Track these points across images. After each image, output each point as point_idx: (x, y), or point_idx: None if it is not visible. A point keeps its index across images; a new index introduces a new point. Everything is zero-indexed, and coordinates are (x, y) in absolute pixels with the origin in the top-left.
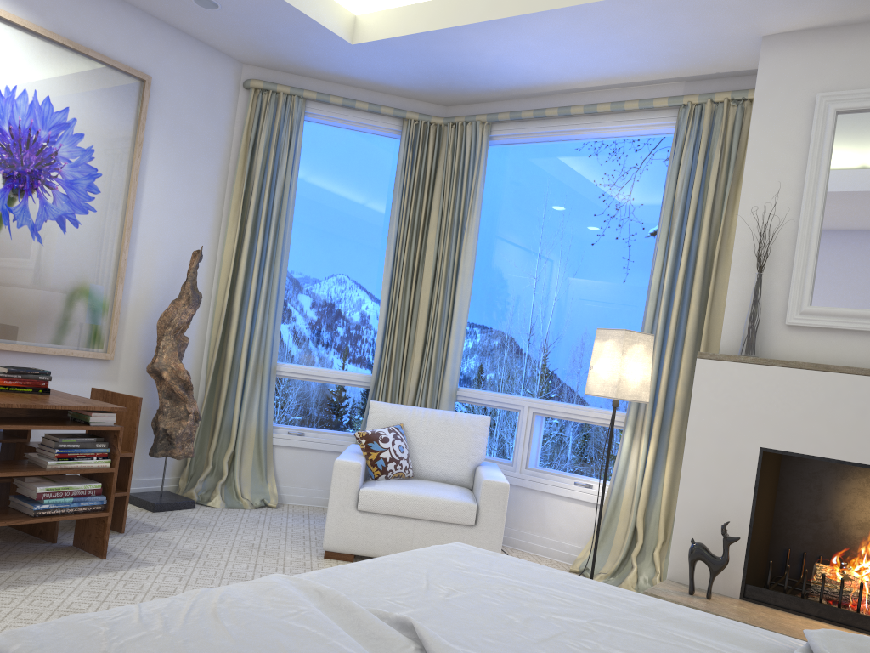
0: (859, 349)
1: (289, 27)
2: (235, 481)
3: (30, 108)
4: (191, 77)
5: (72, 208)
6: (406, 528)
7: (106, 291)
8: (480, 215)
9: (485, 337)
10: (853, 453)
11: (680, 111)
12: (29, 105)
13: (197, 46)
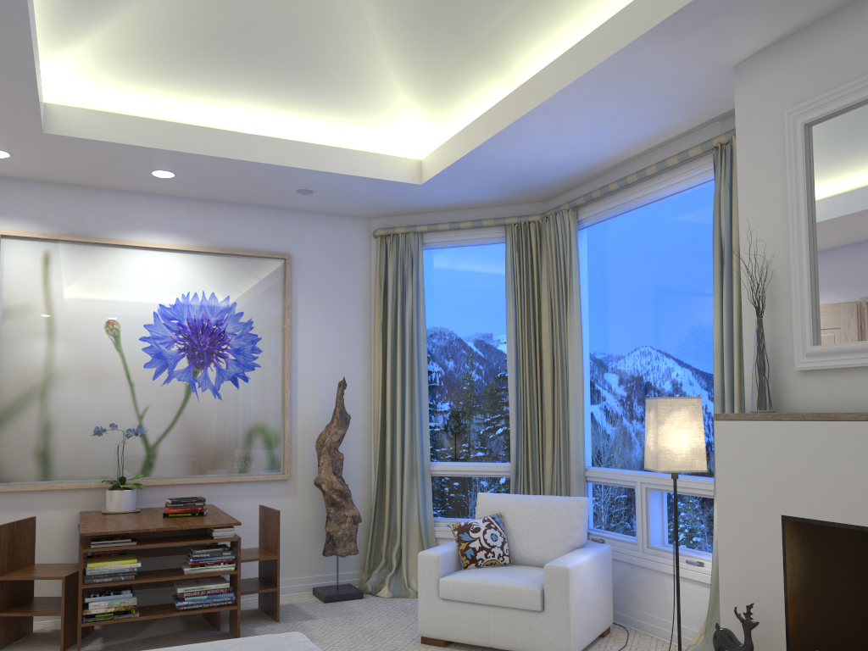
0: None
1: (368, 188)
2: (402, 573)
3: (200, 304)
4: (326, 244)
5: (241, 368)
6: (482, 614)
7: (277, 425)
8: (580, 297)
9: (604, 414)
10: None
11: (714, 154)
12: (199, 302)
13: (327, 218)
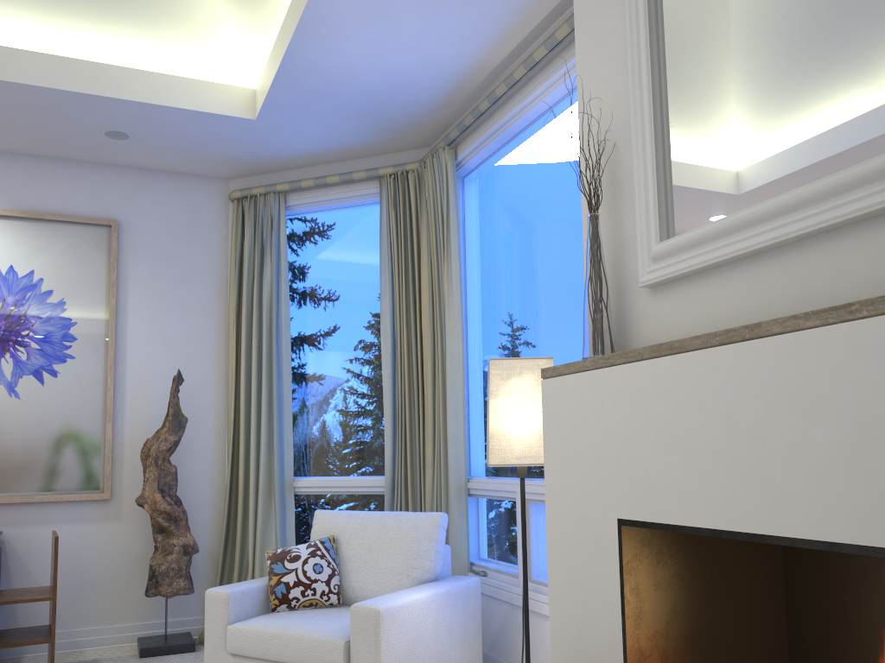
0: (743, 295)
1: (193, 127)
2: None
3: None
4: (167, 209)
5: (48, 360)
6: None
7: (96, 432)
8: (459, 257)
9: None
10: (729, 512)
11: None
12: None
13: (170, 178)
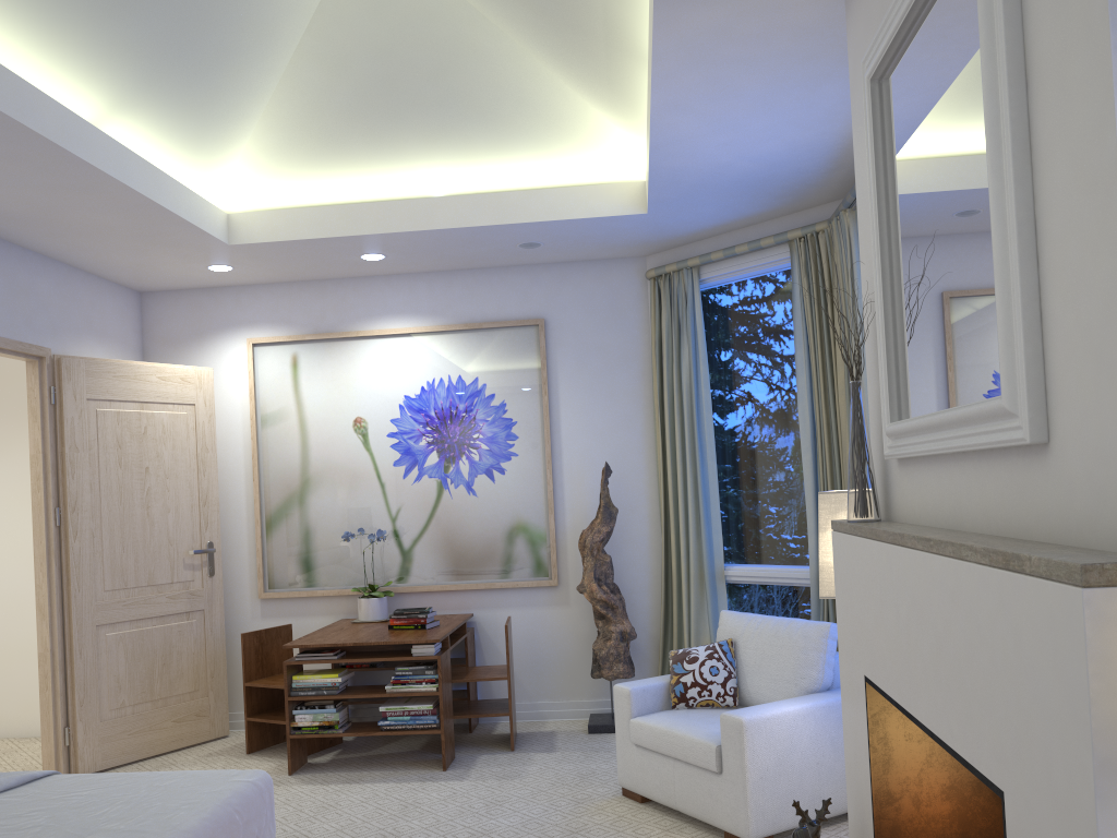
0: (934, 489)
1: (593, 228)
2: None
3: (447, 391)
4: (588, 298)
5: (495, 459)
6: (668, 769)
7: (540, 523)
8: None
9: None
10: (900, 690)
11: None
12: (445, 388)
13: (588, 266)
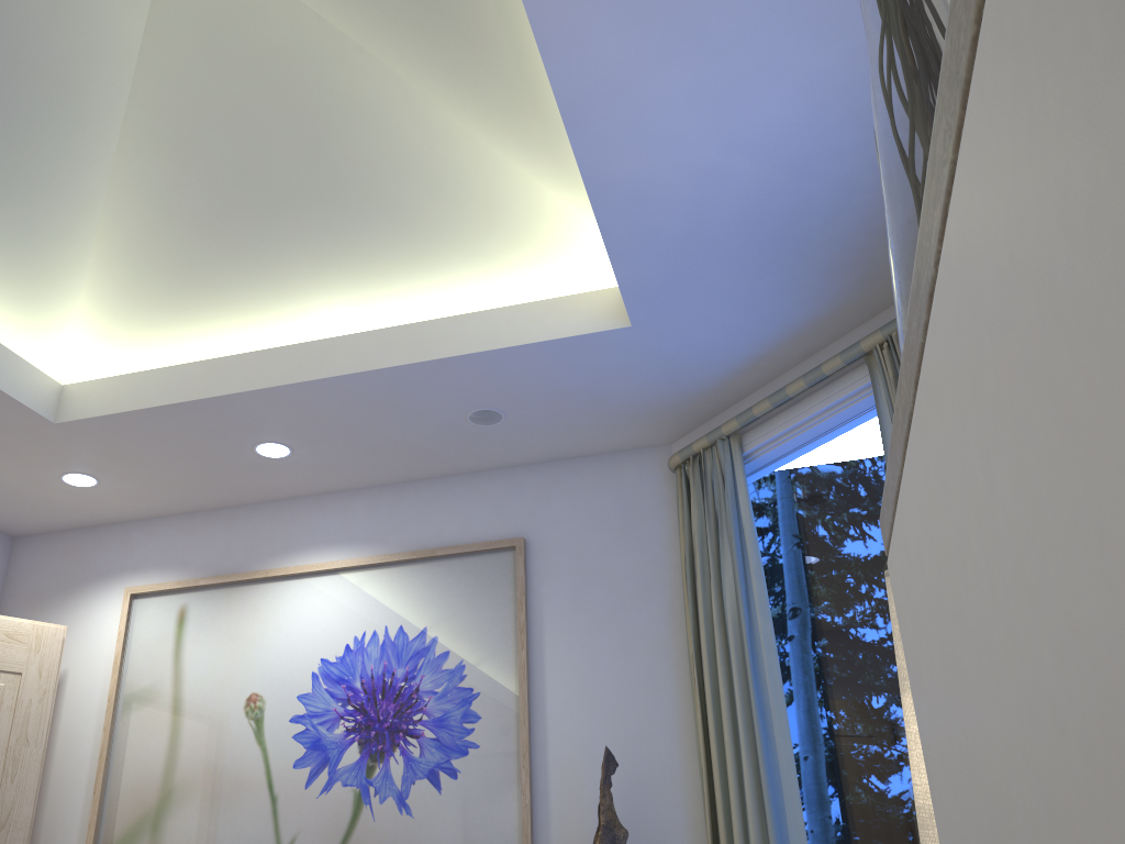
0: None
1: (562, 371)
2: None
3: (380, 649)
4: (589, 506)
5: (444, 753)
6: None
7: None
8: None
9: None
10: None
11: None
12: (379, 646)
13: (589, 463)
